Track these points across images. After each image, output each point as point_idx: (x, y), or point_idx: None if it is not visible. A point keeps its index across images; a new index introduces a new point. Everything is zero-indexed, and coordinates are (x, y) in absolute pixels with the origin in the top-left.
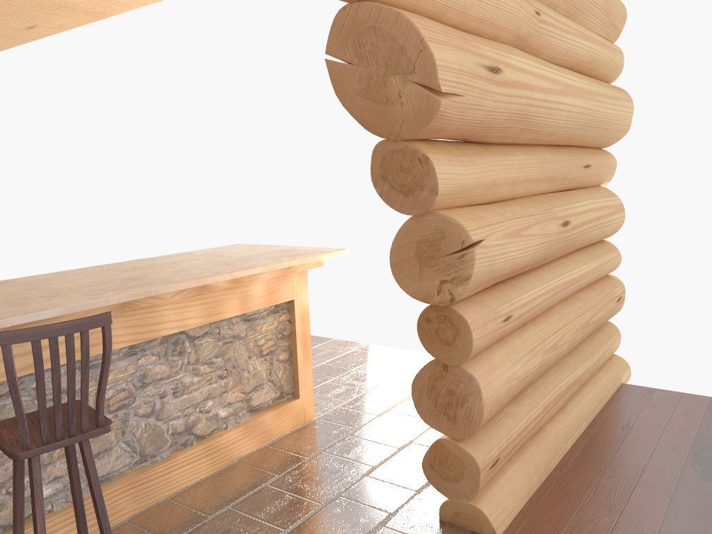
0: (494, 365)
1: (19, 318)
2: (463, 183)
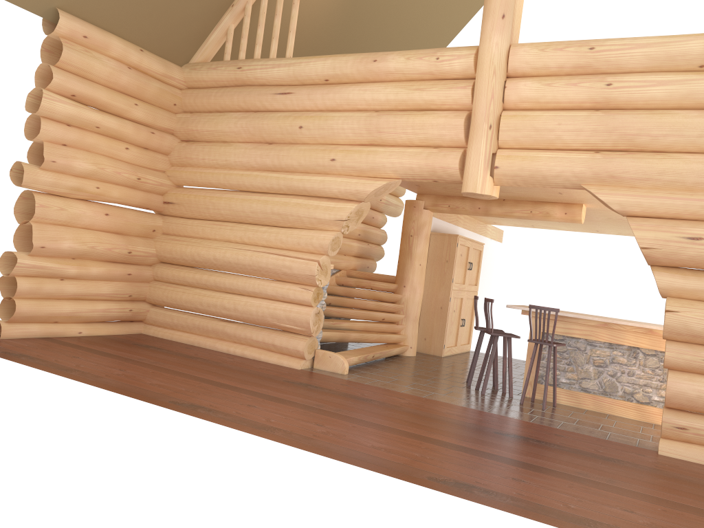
0: (692, 379)
1: (560, 313)
2: (682, 287)
